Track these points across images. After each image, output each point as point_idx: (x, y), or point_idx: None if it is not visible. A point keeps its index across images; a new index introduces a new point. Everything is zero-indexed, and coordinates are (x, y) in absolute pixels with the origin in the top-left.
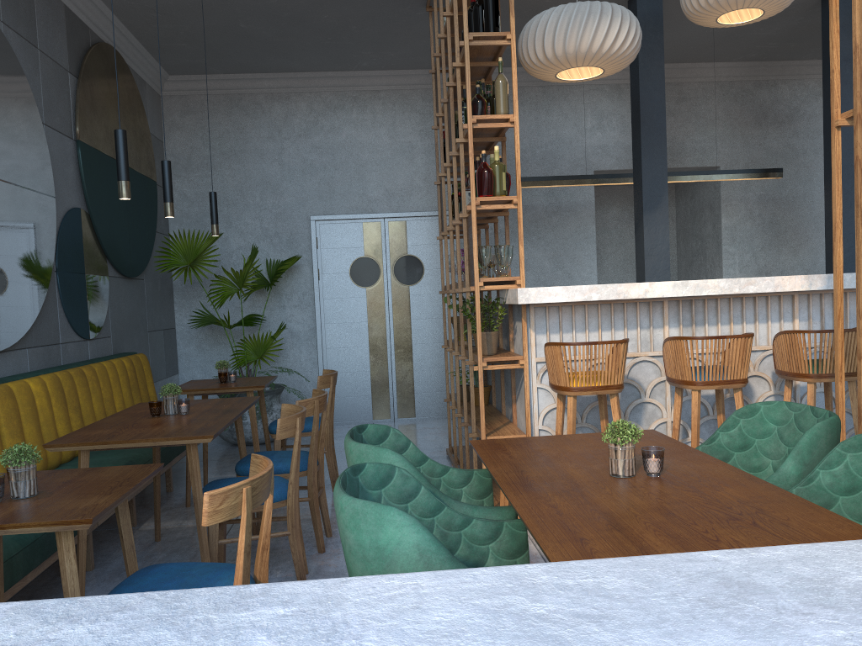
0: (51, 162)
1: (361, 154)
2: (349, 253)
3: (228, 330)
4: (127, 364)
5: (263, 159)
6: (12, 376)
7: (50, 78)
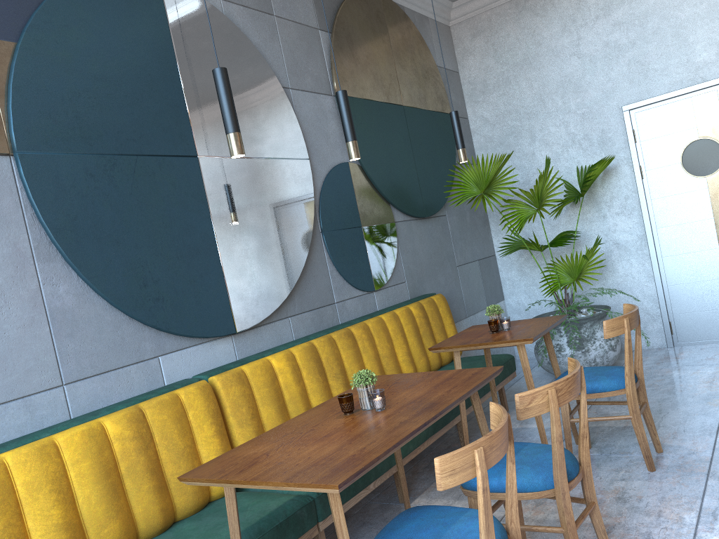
0: (304, 125)
1: (678, 12)
2: (678, 139)
3: (547, 251)
4: (415, 311)
5: (559, 57)
6: (263, 352)
7: (293, 41)
